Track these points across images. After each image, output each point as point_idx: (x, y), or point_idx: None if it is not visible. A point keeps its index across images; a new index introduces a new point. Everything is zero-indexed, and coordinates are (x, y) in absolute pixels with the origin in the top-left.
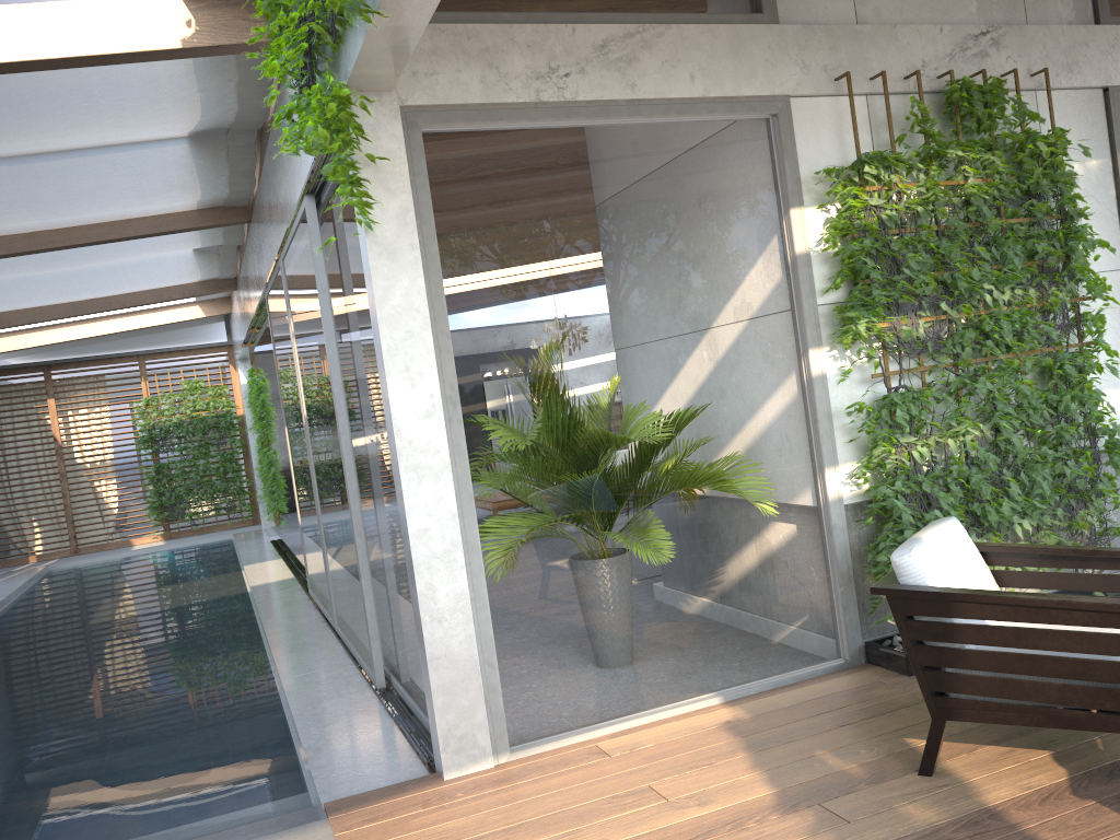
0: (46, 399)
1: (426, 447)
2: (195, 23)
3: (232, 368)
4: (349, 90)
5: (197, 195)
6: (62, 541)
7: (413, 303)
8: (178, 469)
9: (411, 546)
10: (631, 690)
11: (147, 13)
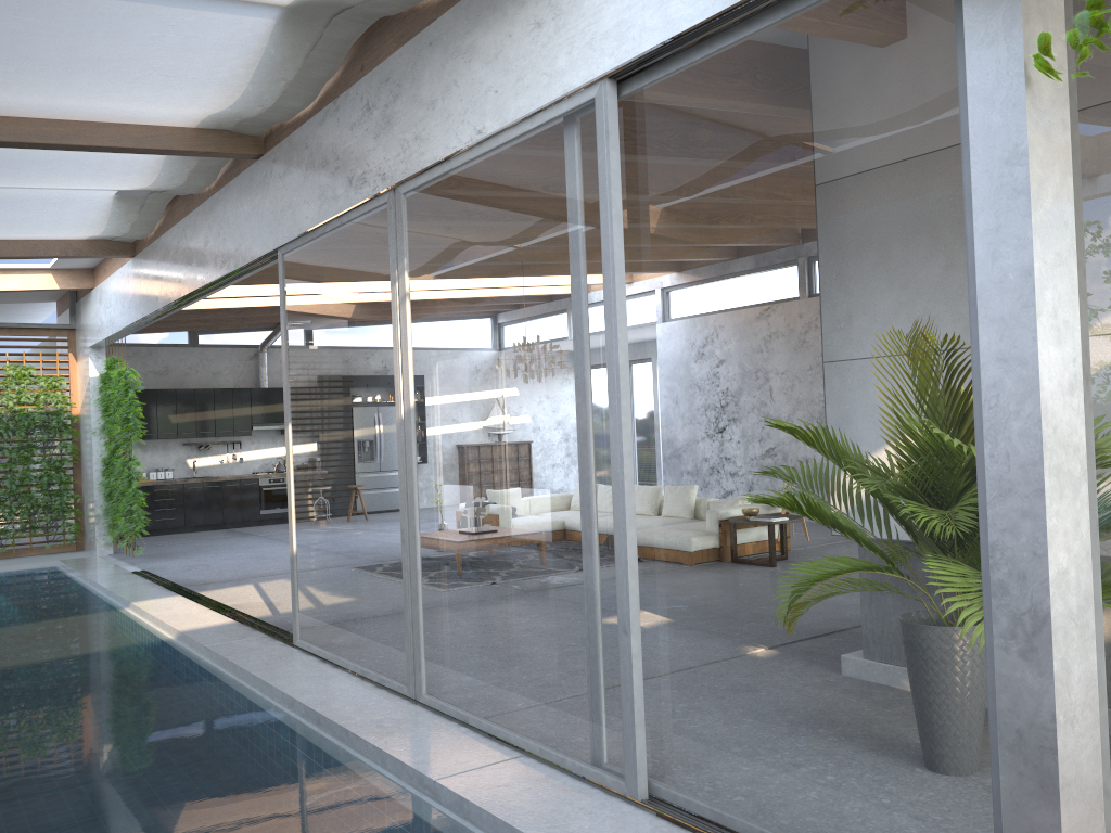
0: None
1: (1066, 441)
2: None
3: (72, 357)
4: None
5: (229, 102)
6: None
7: (1062, 212)
8: None
9: (1050, 598)
10: None
11: None
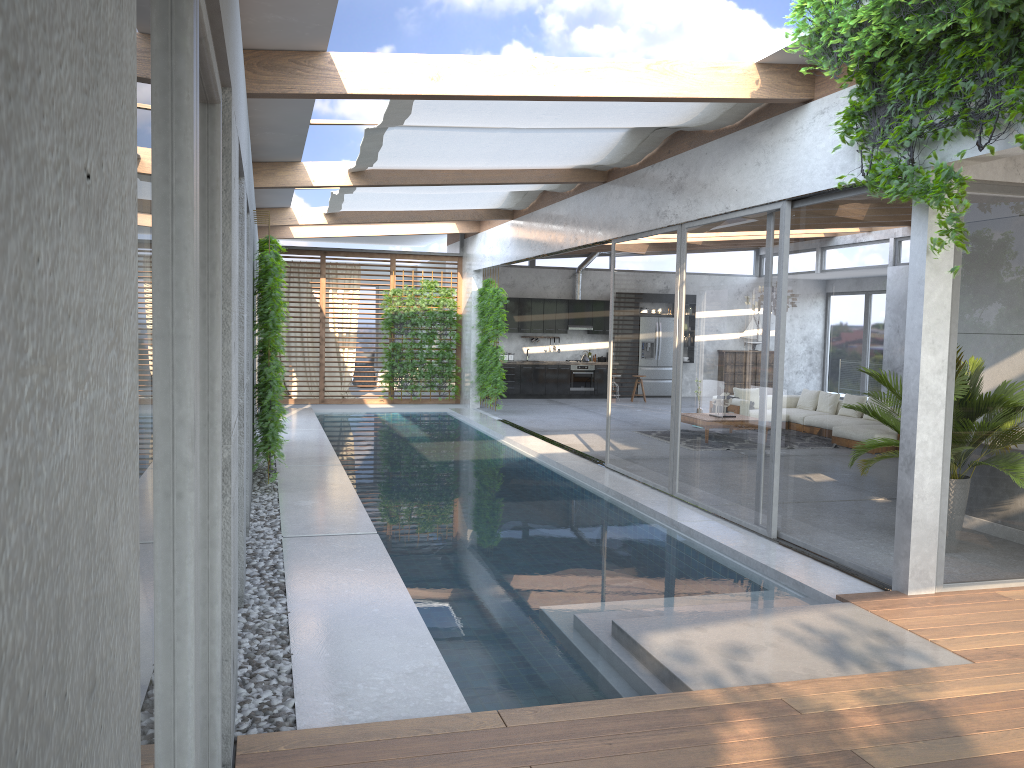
0: (319, 278)
1: (933, 392)
2: (760, 82)
3: (459, 275)
4: (971, 177)
5: (593, 162)
6: (314, 391)
7: (943, 302)
8: (408, 350)
9: (915, 450)
10: (1010, 564)
11: (734, 73)
